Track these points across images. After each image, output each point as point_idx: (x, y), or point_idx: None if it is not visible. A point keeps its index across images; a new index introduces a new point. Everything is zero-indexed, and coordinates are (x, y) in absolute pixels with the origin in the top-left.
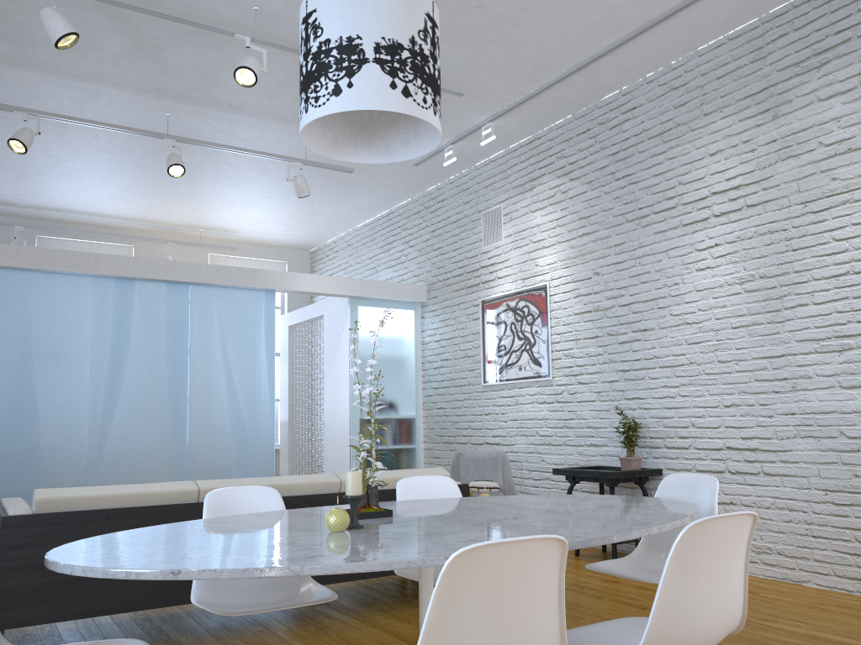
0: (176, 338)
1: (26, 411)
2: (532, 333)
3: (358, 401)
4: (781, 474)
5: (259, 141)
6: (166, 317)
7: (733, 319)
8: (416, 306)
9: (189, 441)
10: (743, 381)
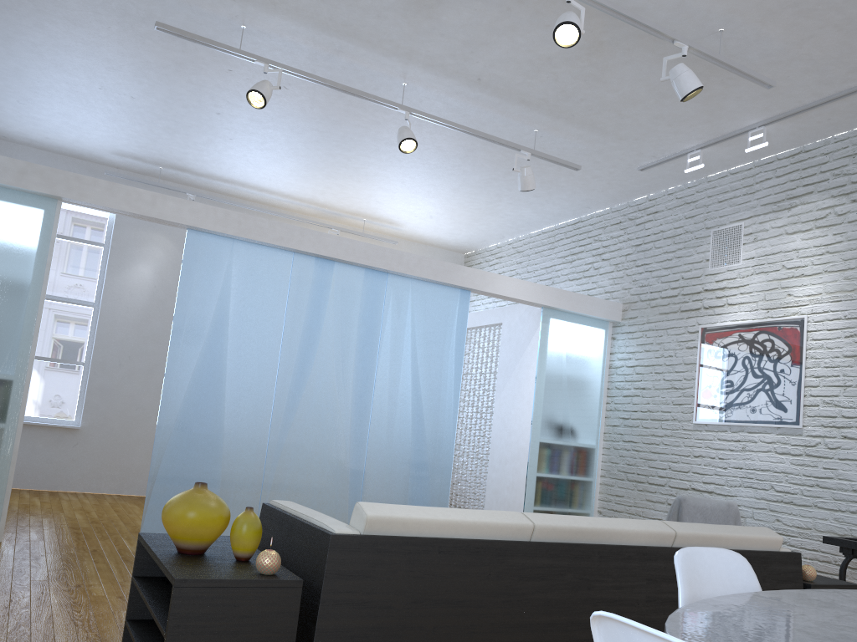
0: (368, 329)
1: (213, 390)
2: (776, 372)
3: (540, 423)
4: None
5: (485, 125)
6: (360, 305)
7: None
8: (608, 326)
9: (369, 444)
10: None
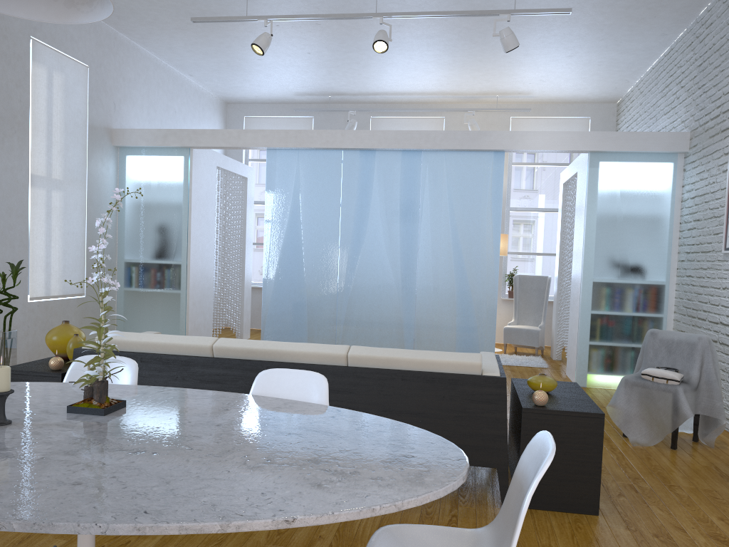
0: (409, 200)
1: (295, 260)
2: None
3: (592, 264)
4: None
5: None
6: (400, 182)
7: None
8: (676, 158)
9: (417, 292)
10: None
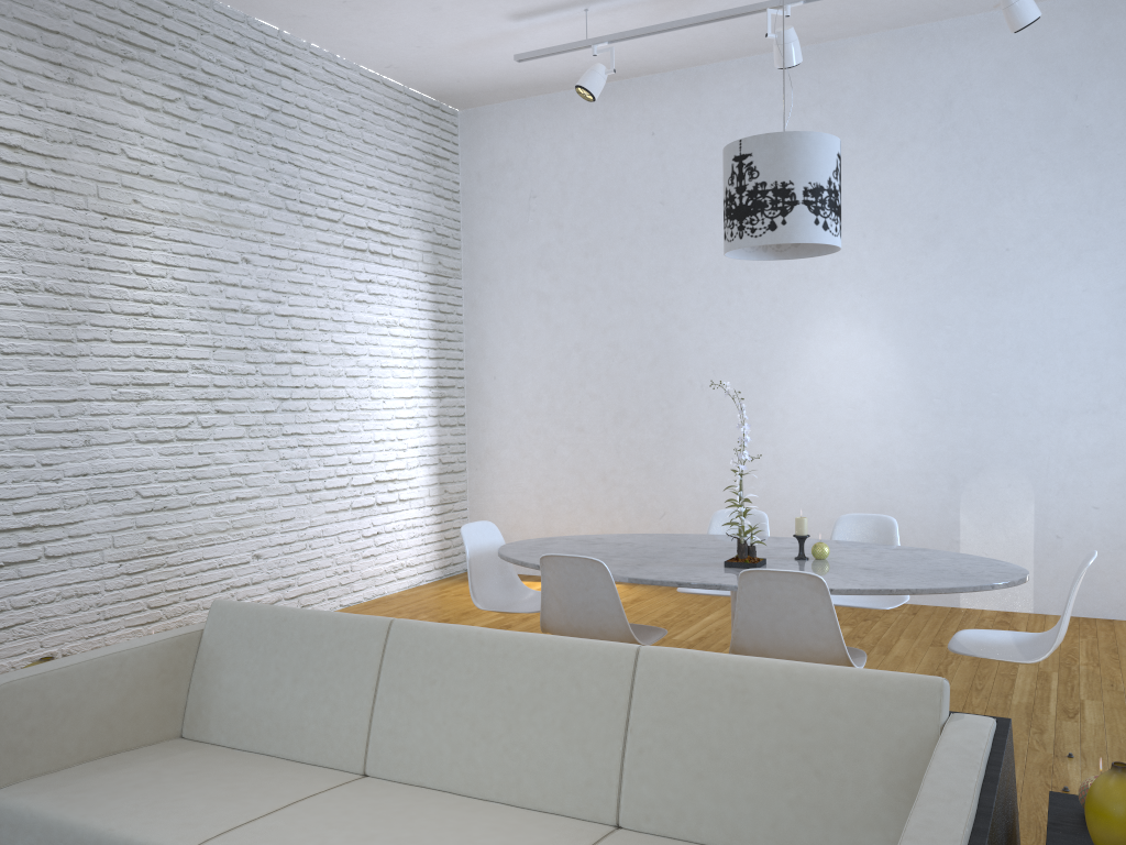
0: None
1: None
2: None
3: None
4: (70, 553)
5: None
6: None
7: (5, 341)
8: None
9: None
10: (20, 433)
